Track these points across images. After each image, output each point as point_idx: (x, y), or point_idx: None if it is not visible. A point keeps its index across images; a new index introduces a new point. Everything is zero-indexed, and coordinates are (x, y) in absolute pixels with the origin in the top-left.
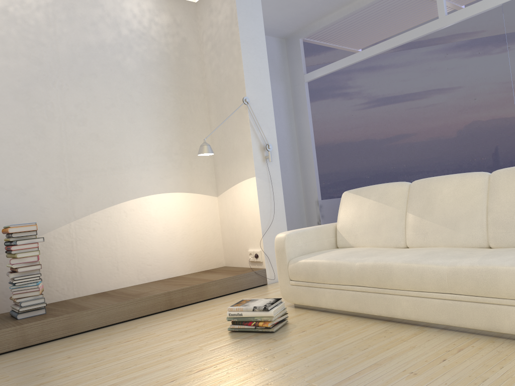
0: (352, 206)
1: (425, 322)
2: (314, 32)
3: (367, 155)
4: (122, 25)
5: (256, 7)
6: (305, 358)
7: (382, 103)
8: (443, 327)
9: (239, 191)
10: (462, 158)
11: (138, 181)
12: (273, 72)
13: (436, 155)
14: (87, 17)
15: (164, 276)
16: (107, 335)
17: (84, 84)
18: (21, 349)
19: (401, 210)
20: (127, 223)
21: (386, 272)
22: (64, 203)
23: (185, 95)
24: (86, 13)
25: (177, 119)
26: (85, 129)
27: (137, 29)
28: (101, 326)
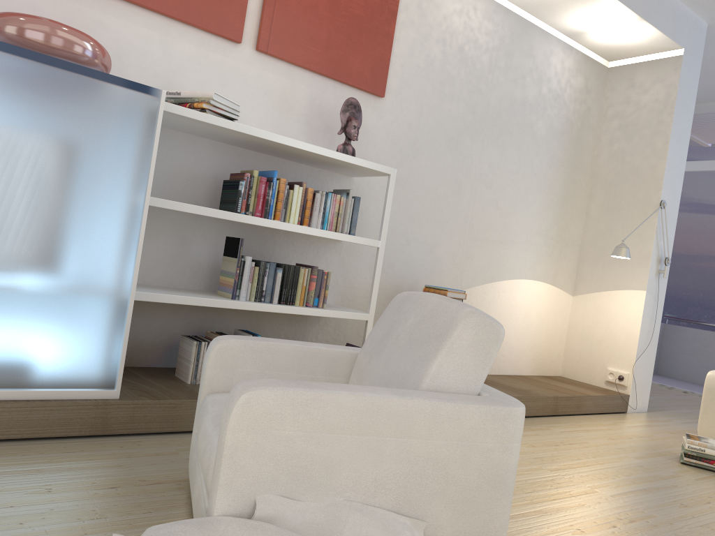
0: None
1: None
2: None
3: None
4: (544, 82)
5: (691, 98)
6: None
7: (695, 209)
8: None
9: (612, 299)
10: None
11: (515, 261)
12: None
13: None
14: (520, 68)
15: (511, 371)
16: (531, 430)
17: (500, 142)
18: None
19: None
20: (497, 305)
21: None
22: (457, 270)
23: (574, 173)
24: (520, 63)
25: (561, 200)
26: (489, 193)
27: (555, 89)
28: None
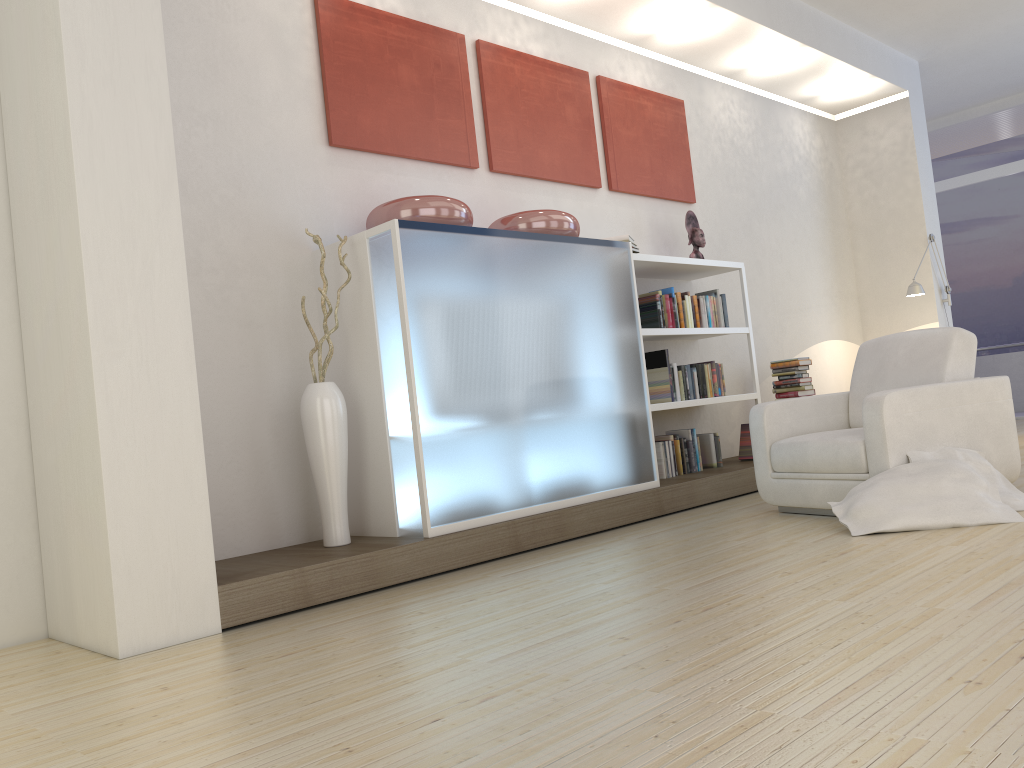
0: None
1: None
2: None
3: None
4: (794, 151)
5: (924, 133)
6: None
7: None
8: None
9: None
10: (1020, 317)
11: (815, 325)
12: None
13: (983, 313)
14: (774, 144)
15: None
16: None
17: (778, 217)
18: None
19: None
20: (813, 370)
21: None
22: (777, 345)
23: (836, 229)
24: (773, 140)
25: (833, 257)
26: (782, 267)
27: (803, 155)
28: None
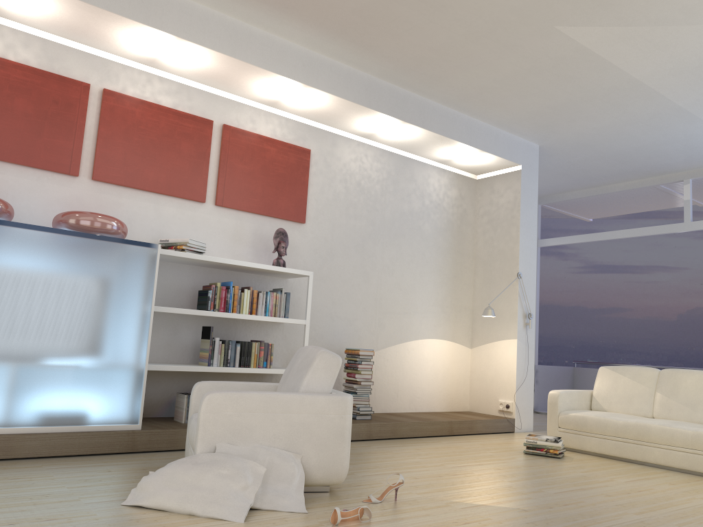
0: (608, 379)
1: (670, 467)
2: (555, 202)
3: (575, 322)
4: (426, 197)
5: (534, 197)
6: (597, 470)
7: (599, 270)
8: (683, 471)
9: (496, 348)
10: (680, 345)
11: (419, 326)
12: None
13: (651, 336)
14: (405, 189)
15: (426, 409)
16: (425, 443)
17: (396, 242)
18: (367, 440)
19: (651, 389)
20: (408, 359)
21: (645, 430)
22: (372, 336)
23: (460, 257)
24: (405, 187)
25: (451, 278)
26: (392, 279)
27: (435, 200)
28: (410, 437)
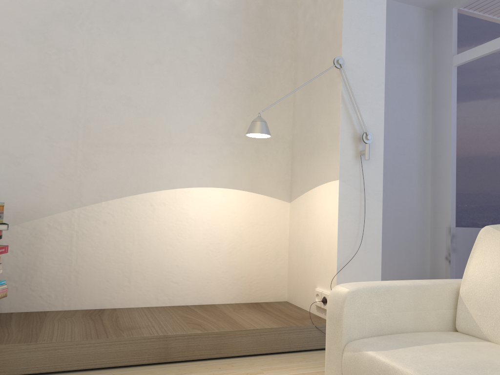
0: (498, 257)
1: None
2: None
3: None
4: None
5: None
6: None
7: None
8: None
9: (315, 198)
10: None
11: (176, 166)
12: (410, 52)
13: None
14: None
15: (194, 300)
16: None
17: (122, 29)
18: None
19: None
20: (153, 221)
21: None
22: (69, 183)
23: (264, 58)
24: None
25: (246, 90)
26: (114, 89)
27: None
28: (46, 372)
